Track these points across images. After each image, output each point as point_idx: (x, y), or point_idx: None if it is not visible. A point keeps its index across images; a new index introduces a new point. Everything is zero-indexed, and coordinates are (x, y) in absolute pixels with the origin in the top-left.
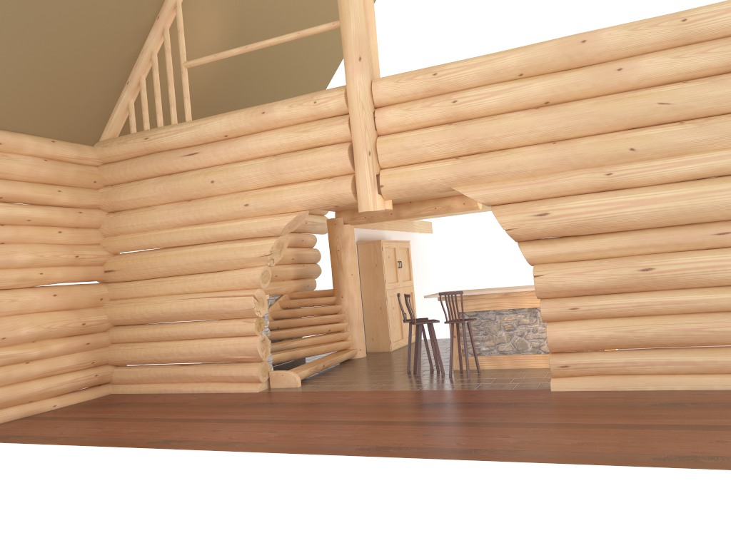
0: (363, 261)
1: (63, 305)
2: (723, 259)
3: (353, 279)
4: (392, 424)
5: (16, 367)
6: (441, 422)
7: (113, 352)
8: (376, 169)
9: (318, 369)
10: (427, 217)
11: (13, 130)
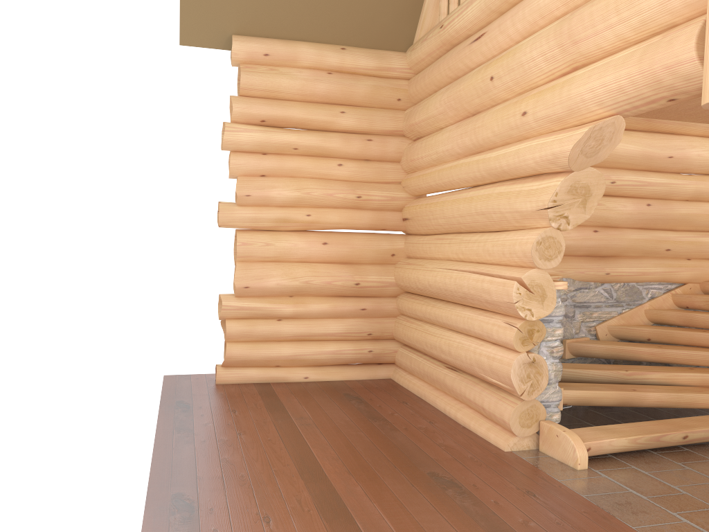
0: None
1: (335, 257)
2: None
3: None
4: None
5: (262, 322)
6: None
7: (397, 326)
8: None
9: (666, 442)
10: None
11: (291, 38)
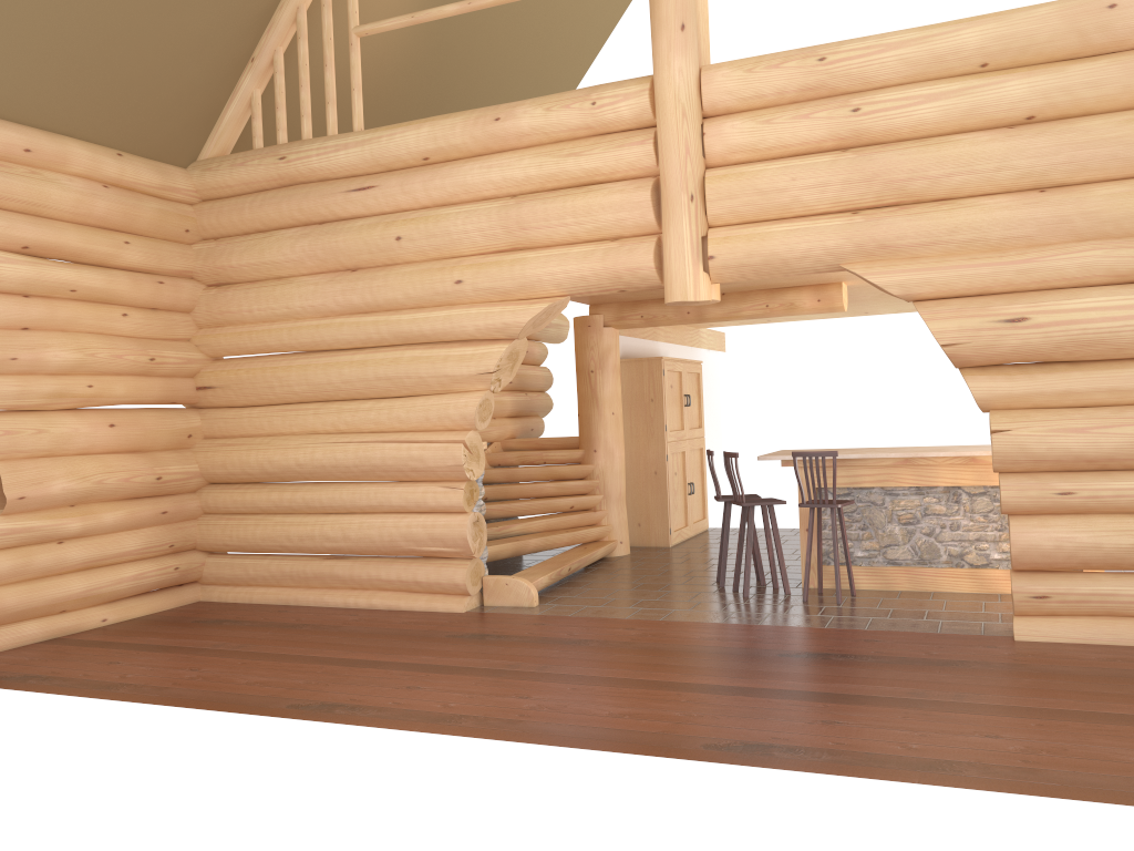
0: (628, 392)
1: (125, 444)
2: None
3: (614, 421)
4: (748, 695)
5: (40, 549)
6: (841, 694)
7: (207, 530)
8: (702, 227)
9: (562, 576)
10: (727, 323)
11: (52, 130)
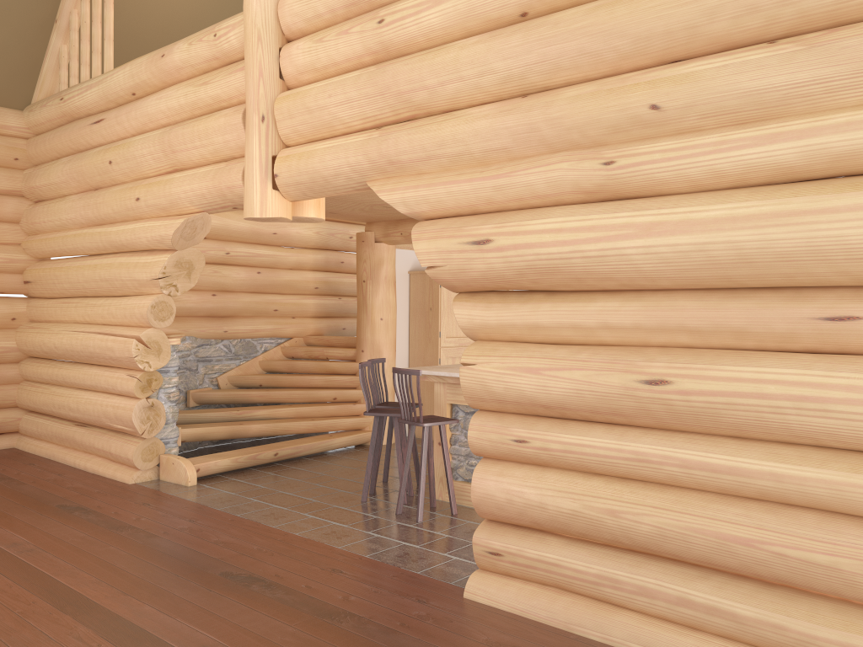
0: (414, 300)
1: None
2: (827, 383)
3: (382, 326)
4: (78, 616)
5: None
6: (147, 634)
7: (21, 393)
8: (274, 146)
9: (262, 459)
10: None
11: None
